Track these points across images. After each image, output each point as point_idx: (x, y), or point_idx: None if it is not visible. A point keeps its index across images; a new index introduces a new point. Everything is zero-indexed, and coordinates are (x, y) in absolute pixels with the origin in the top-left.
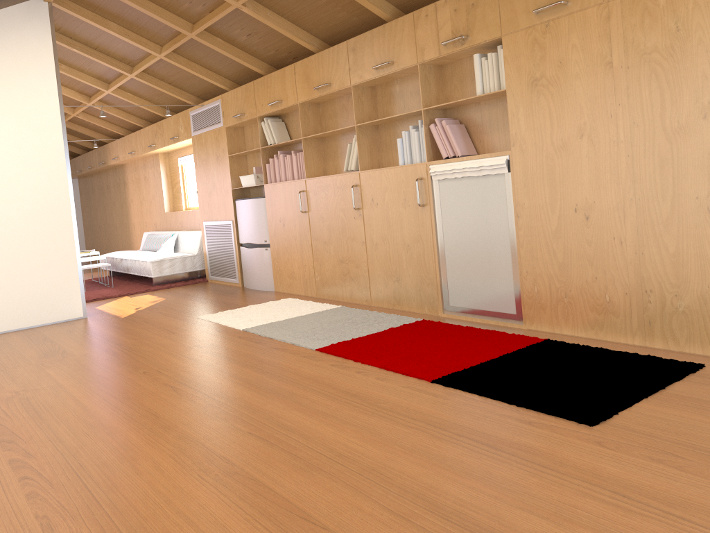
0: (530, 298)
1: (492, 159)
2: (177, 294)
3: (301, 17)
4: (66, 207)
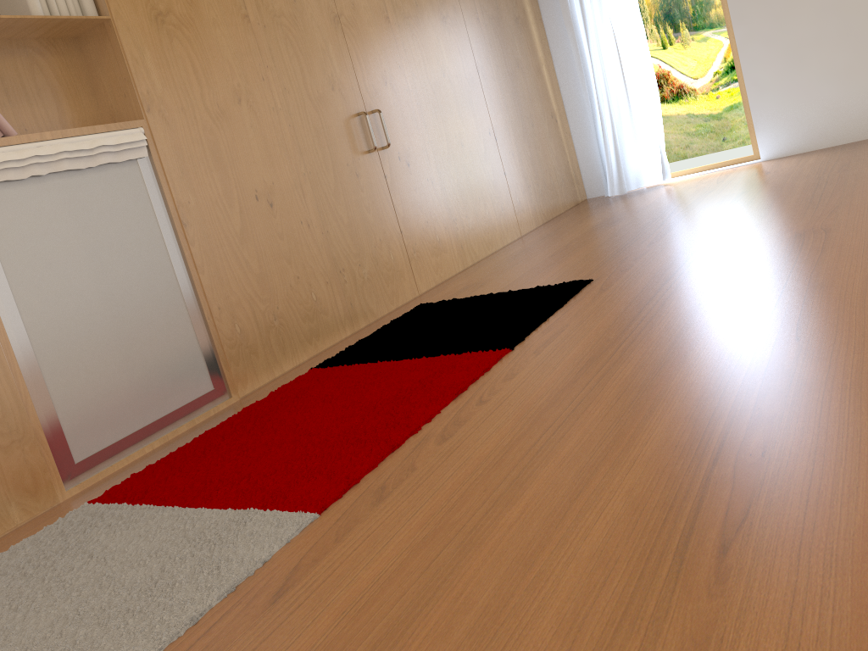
0: (234, 346)
1: (115, 135)
2: None
3: None
4: None
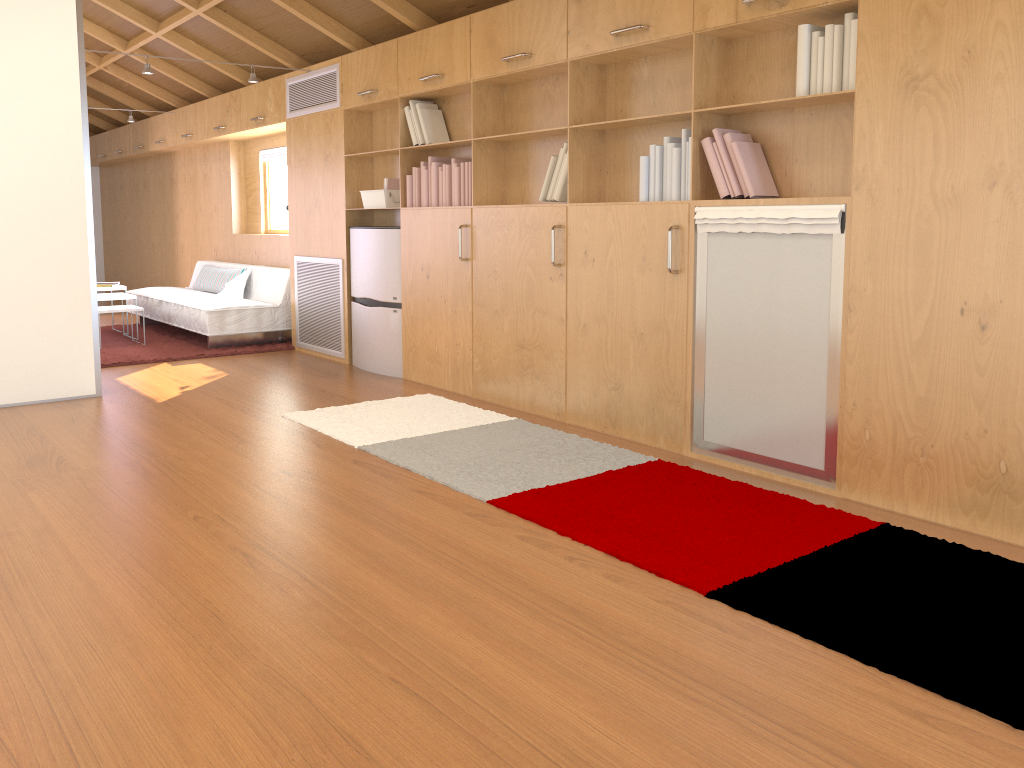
0: (855, 448)
1: (813, 209)
2: (247, 368)
3: None
4: (78, 216)
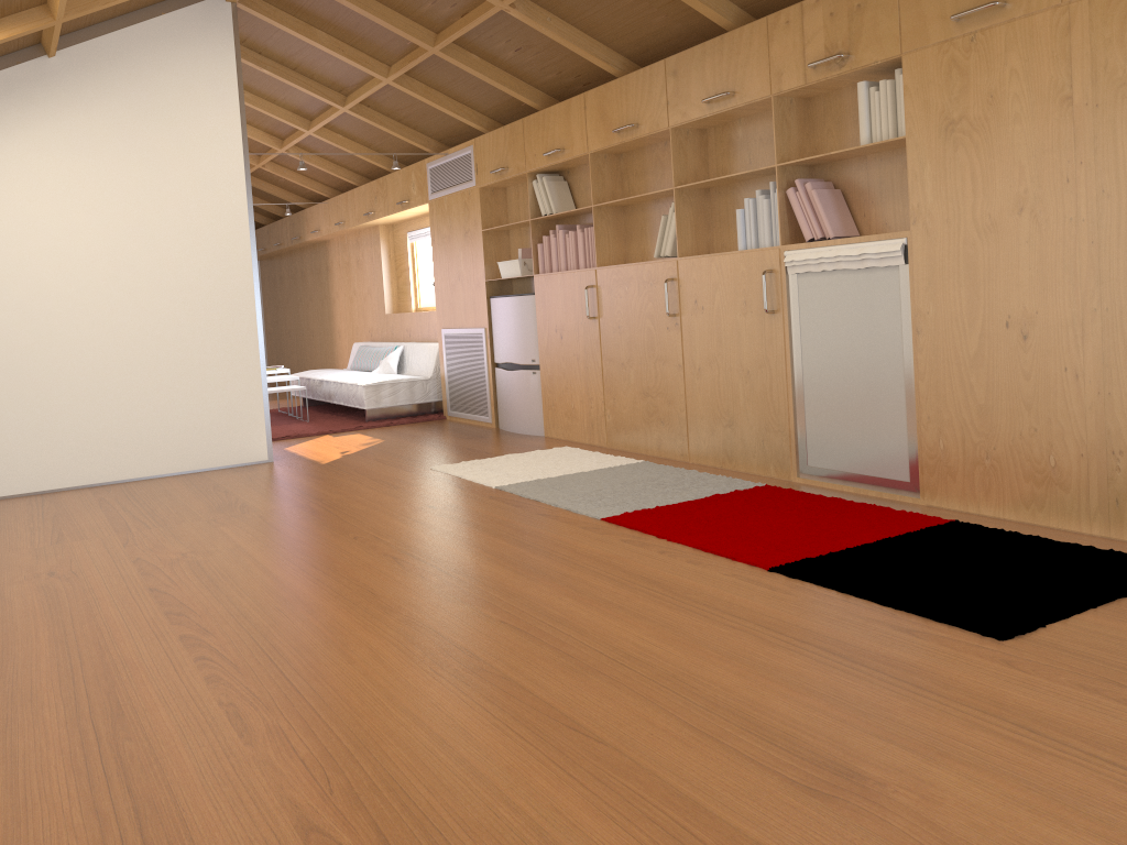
0: (932, 457)
1: (881, 244)
2: (401, 435)
3: (598, 24)
4: (248, 300)
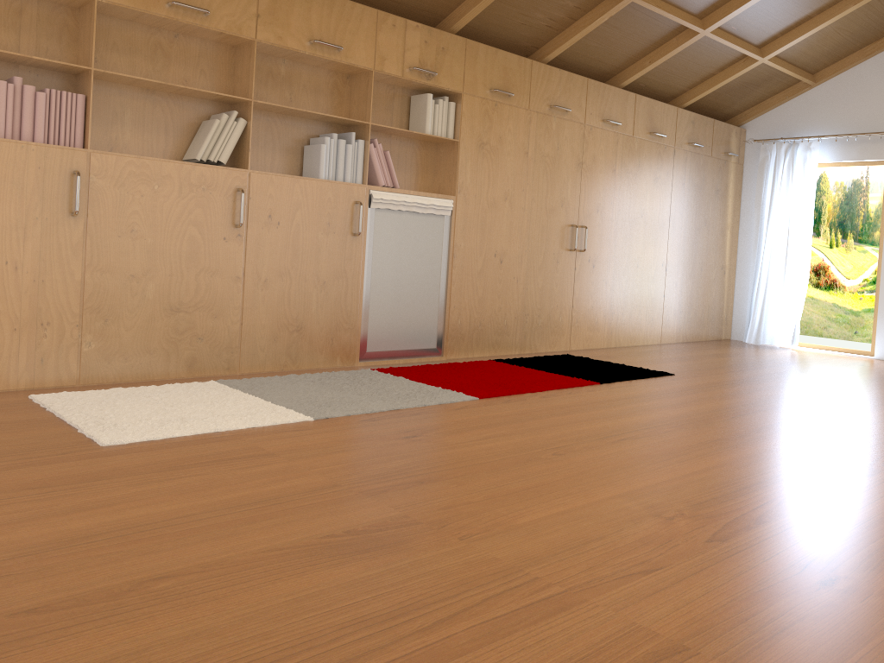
0: (454, 330)
1: (439, 200)
2: None
3: None
4: None
